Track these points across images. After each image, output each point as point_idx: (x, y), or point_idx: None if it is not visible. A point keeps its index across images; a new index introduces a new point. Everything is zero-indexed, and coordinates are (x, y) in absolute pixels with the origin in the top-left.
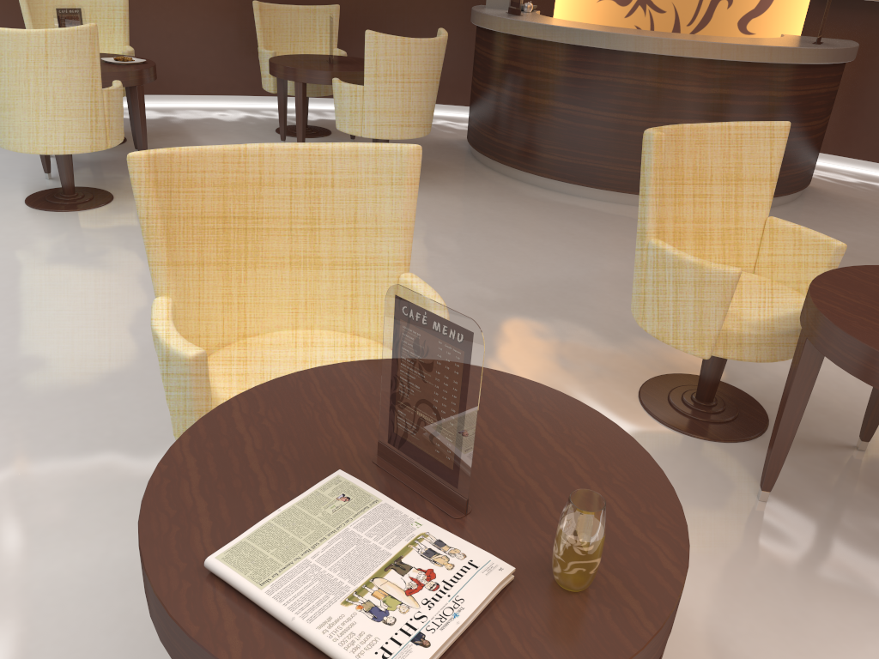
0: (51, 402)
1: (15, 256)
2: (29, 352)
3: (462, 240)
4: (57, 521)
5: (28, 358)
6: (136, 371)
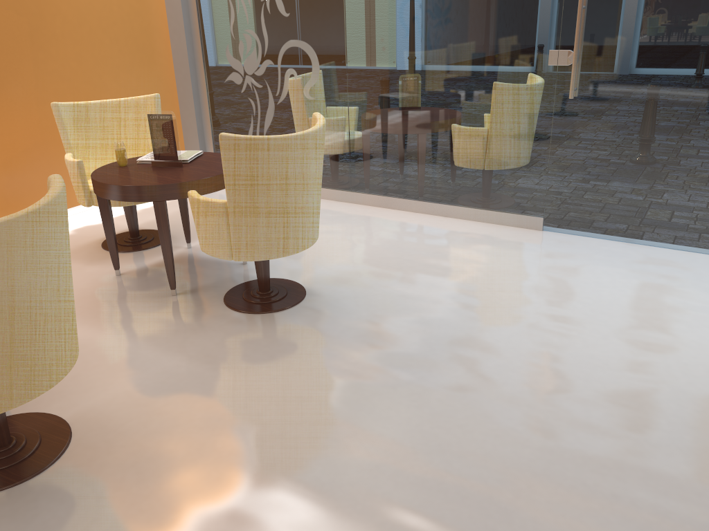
0: (449, 288)
1: None
2: (519, 299)
3: None
4: (358, 267)
5: (511, 297)
6: (446, 312)
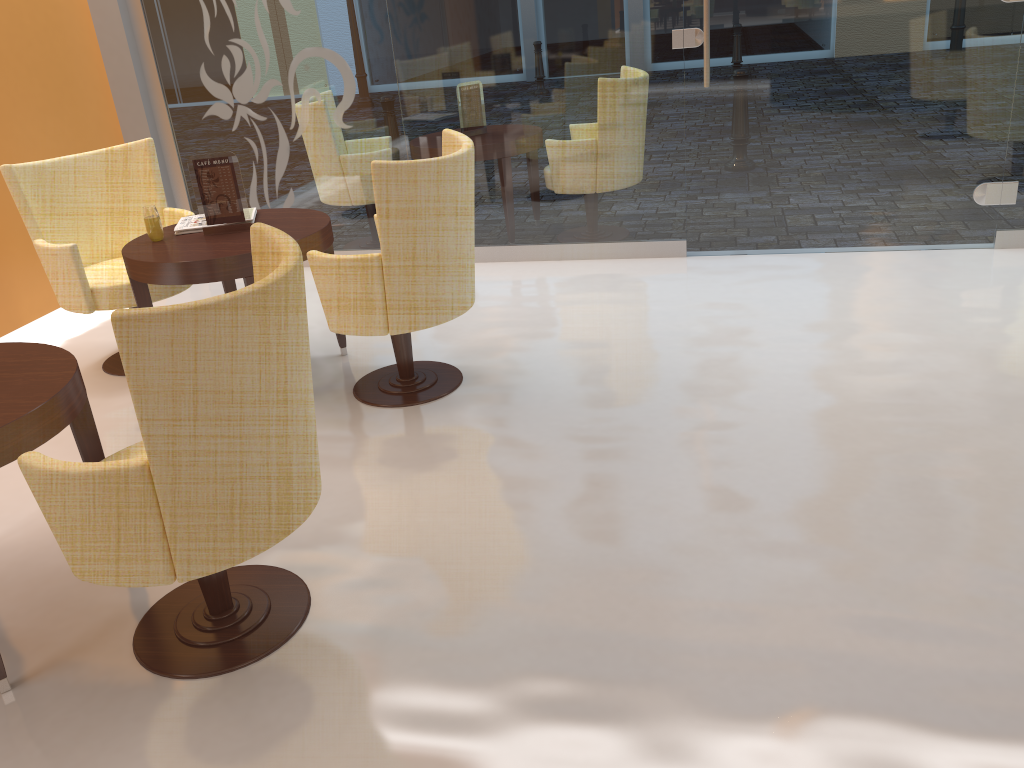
0: (632, 333)
1: (967, 327)
2: (720, 329)
3: (974, 690)
4: (500, 331)
5: (709, 329)
6: (649, 357)
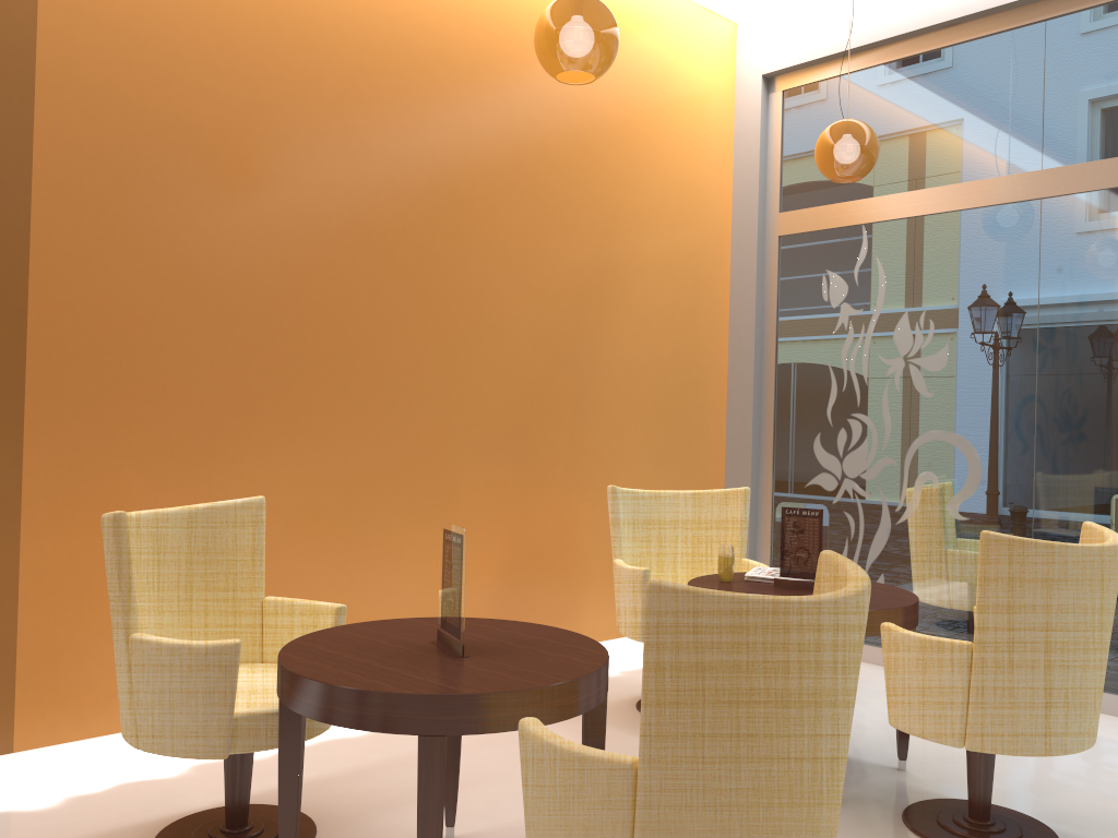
0: None
1: None
2: None
3: None
4: None
5: None
6: None
